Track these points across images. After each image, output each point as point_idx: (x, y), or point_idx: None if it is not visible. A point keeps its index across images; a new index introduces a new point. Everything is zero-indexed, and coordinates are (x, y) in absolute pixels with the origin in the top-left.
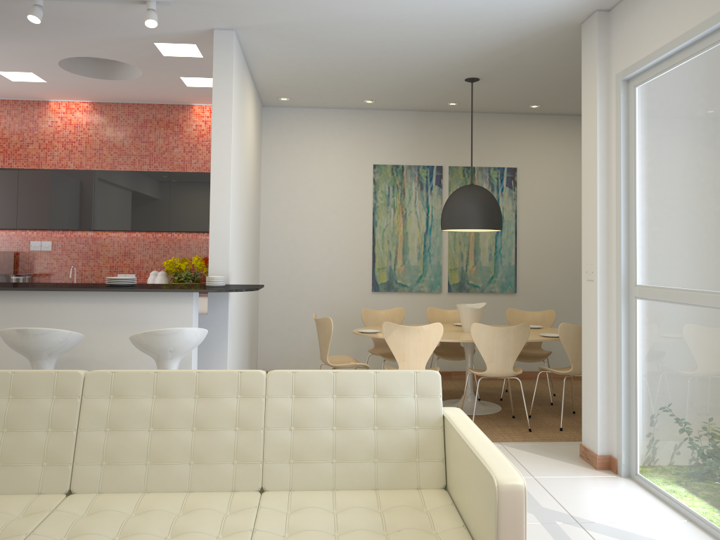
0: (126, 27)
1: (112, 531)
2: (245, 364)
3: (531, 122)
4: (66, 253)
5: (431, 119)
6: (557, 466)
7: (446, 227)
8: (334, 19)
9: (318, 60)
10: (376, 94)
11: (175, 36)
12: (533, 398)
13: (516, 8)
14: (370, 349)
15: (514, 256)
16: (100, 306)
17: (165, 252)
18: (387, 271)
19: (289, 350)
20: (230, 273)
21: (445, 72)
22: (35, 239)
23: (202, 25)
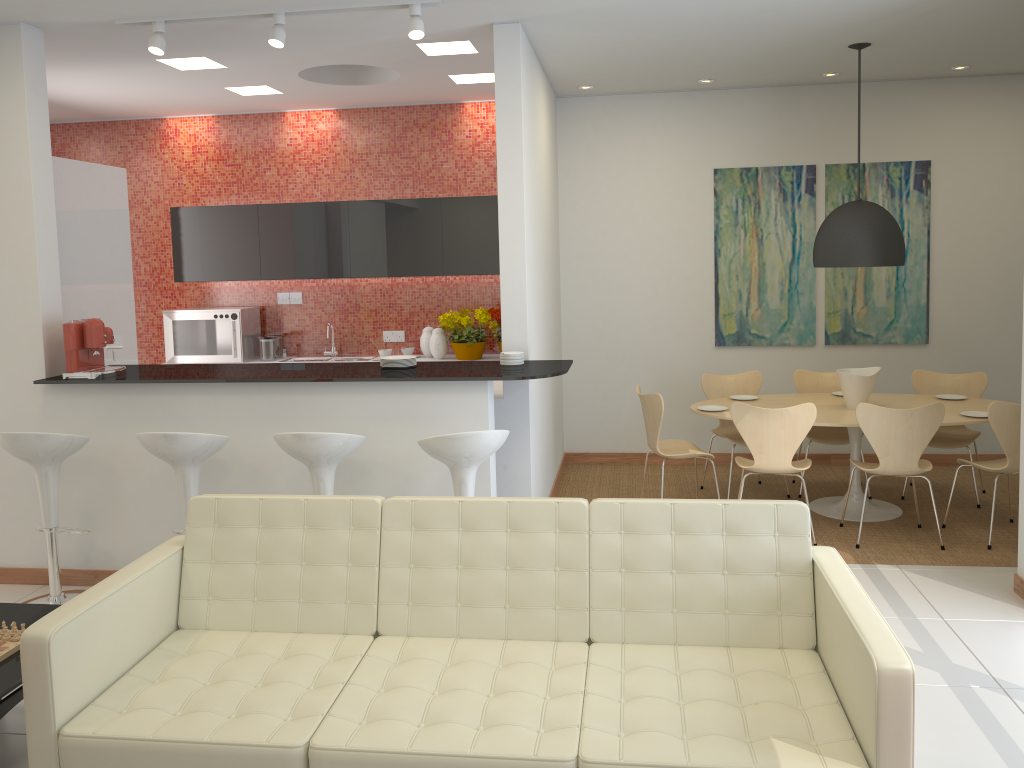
0: (382, 32)
1: (430, 684)
2: (549, 451)
3: (954, 90)
4: (319, 306)
5: (798, 96)
6: (978, 604)
7: (820, 264)
8: None
9: (633, 43)
10: (716, 72)
11: (443, 34)
12: (949, 501)
13: None
14: (714, 423)
15: (925, 291)
16: (378, 398)
17: (439, 301)
18: (736, 317)
19: (604, 425)
20: (528, 345)
21: (818, 40)
22: (282, 290)
23: (477, 21)
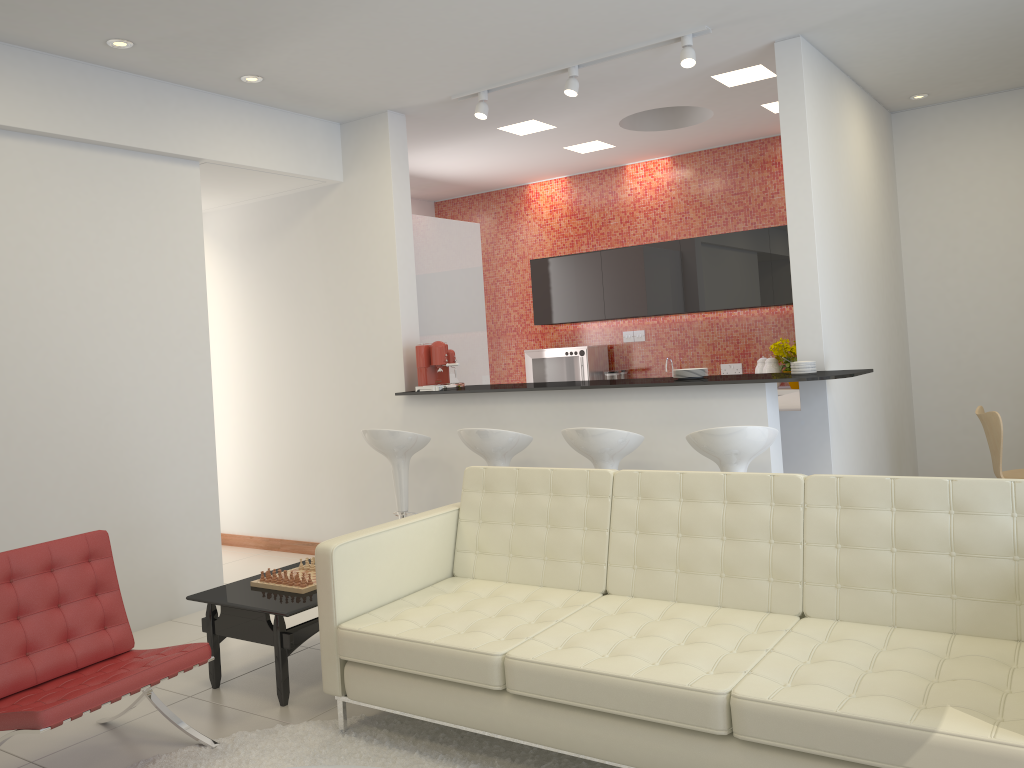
0: (673, 69)
1: (631, 630)
2: None
3: None
4: (660, 343)
5: None
6: None
7: None
8: None
9: (943, 36)
10: None
11: (731, 62)
12: None
13: None
14: None
15: None
16: (662, 404)
17: (775, 332)
18: None
19: (966, 462)
20: (825, 355)
21: None
22: (627, 329)
23: (757, 42)
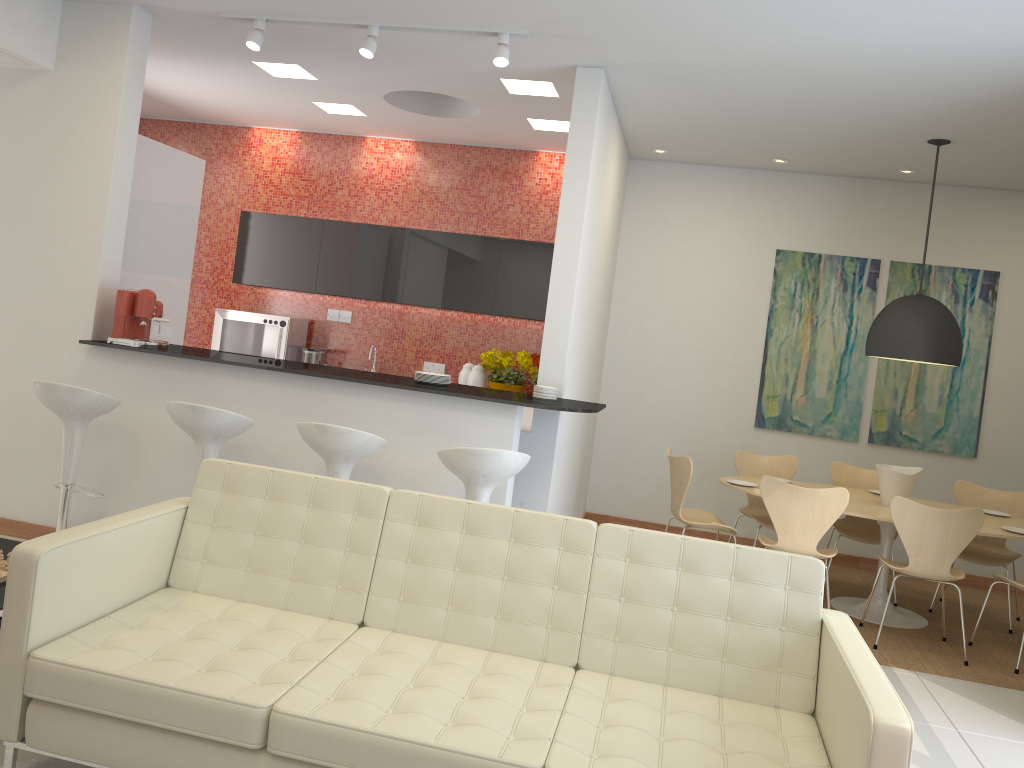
0: (469, 60)
1: (406, 677)
2: (570, 501)
3: None
4: (367, 328)
5: (871, 190)
6: (997, 722)
7: (872, 352)
8: (738, 59)
9: (712, 107)
10: (791, 152)
11: (527, 72)
12: (978, 618)
13: (1013, 52)
14: (742, 506)
15: (979, 403)
16: (406, 408)
17: (484, 340)
18: (780, 401)
19: (630, 490)
20: (564, 383)
21: (897, 129)
22: (333, 307)
23: (562, 61)
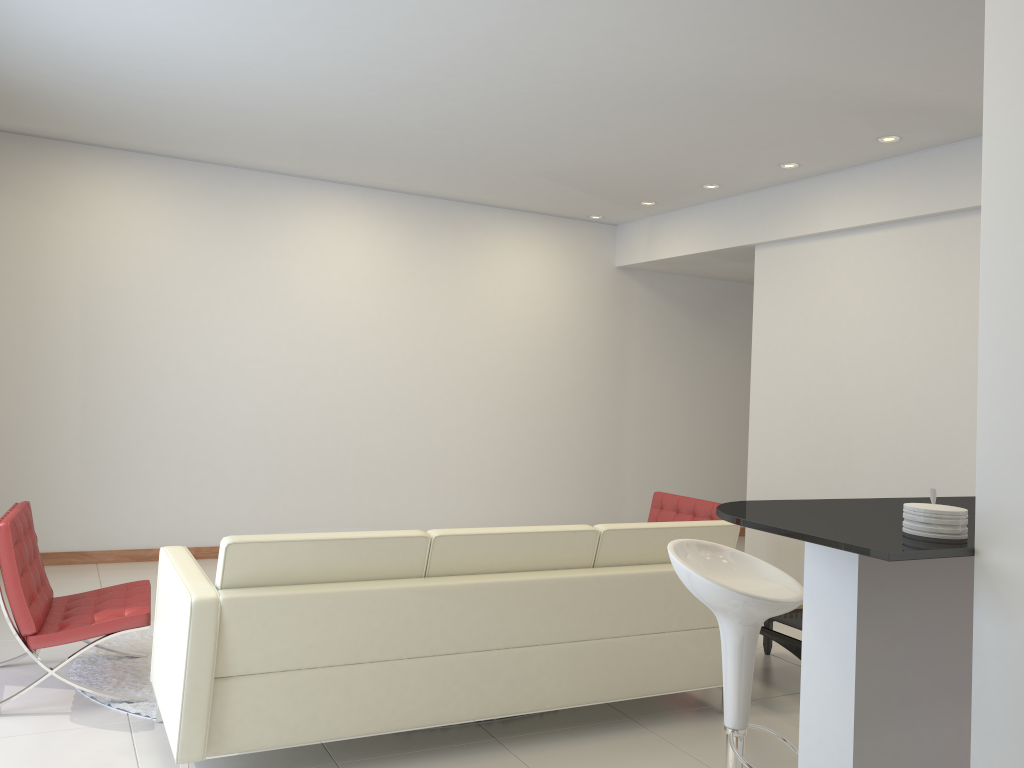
0: None
1: None
2: None
3: None
4: None
5: None
6: None
7: None
8: None
9: None
10: None
11: None
12: None
13: None
14: None
15: None
16: None
17: None
18: None
19: None
20: (992, 510)
21: None
22: None
23: None
